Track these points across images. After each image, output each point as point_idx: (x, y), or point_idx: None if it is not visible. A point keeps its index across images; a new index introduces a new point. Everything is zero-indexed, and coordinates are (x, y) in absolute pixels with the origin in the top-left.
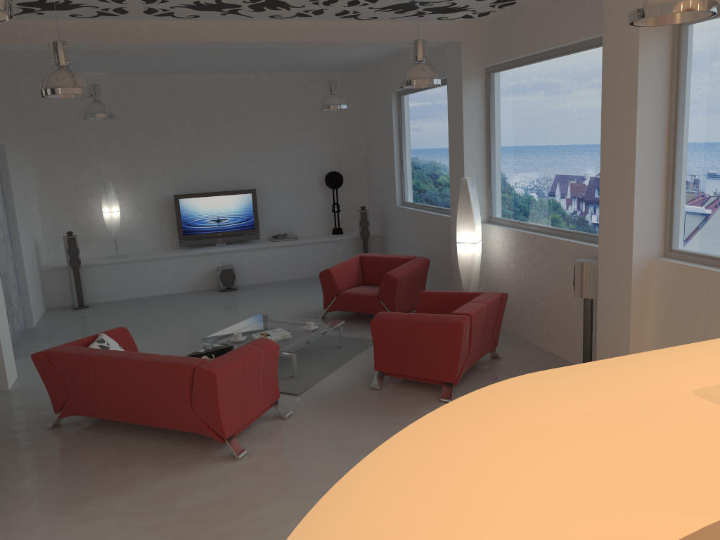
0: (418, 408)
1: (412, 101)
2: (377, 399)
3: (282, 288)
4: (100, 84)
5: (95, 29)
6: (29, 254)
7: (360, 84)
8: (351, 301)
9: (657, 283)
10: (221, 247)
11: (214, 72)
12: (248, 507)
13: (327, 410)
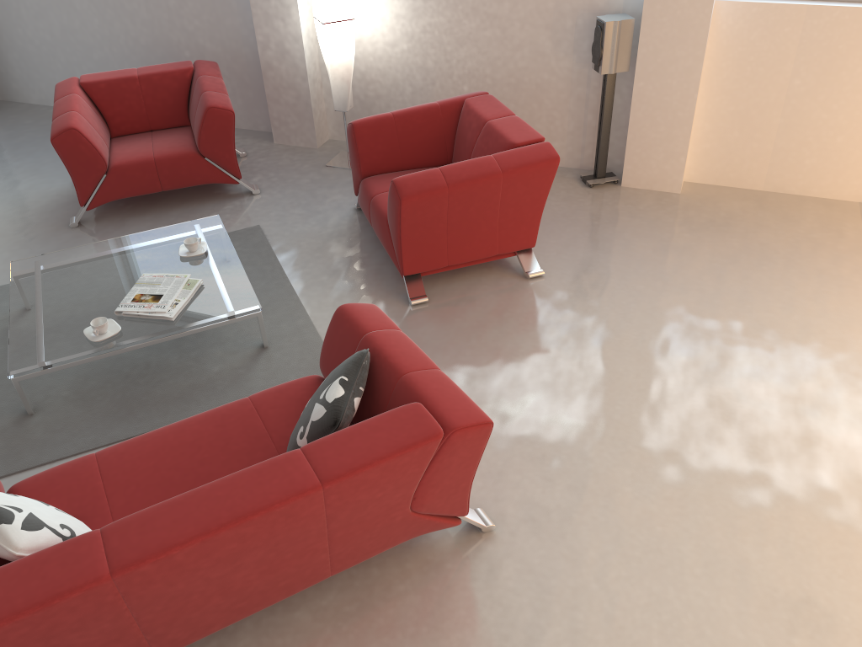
0: (524, 302)
1: None
2: (453, 316)
3: None
4: None
5: None
6: None
7: None
8: (148, 175)
9: (717, 34)
10: None
11: None
12: (662, 583)
13: None
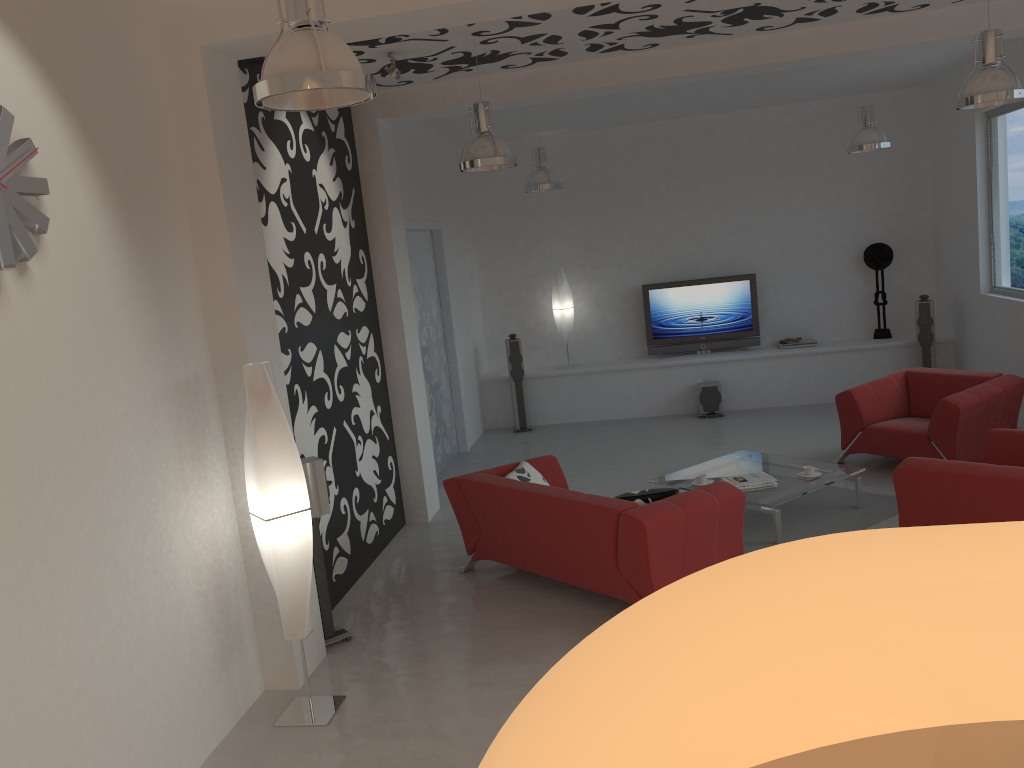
0: None
1: (1009, 125)
2: None
3: (788, 417)
4: (554, 145)
5: (531, 80)
6: (466, 362)
7: (926, 105)
8: (884, 440)
9: None
10: (703, 355)
11: (700, 114)
12: None
13: None
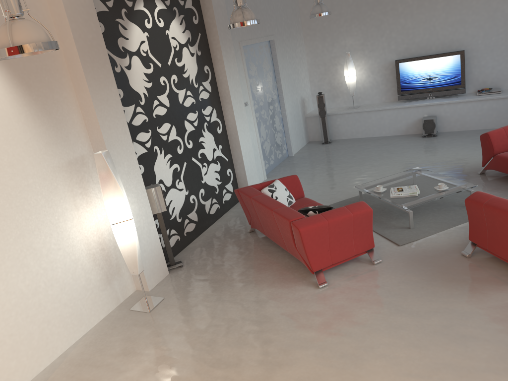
0: (485, 286)
1: None
2: (458, 266)
3: (473, 138)
4: None
5: None
6: (294, 108)
7: None
8: (504, 164)
9: None
10: (429, 100)
11: None
12: (296, 326)
13: (409, 265)
